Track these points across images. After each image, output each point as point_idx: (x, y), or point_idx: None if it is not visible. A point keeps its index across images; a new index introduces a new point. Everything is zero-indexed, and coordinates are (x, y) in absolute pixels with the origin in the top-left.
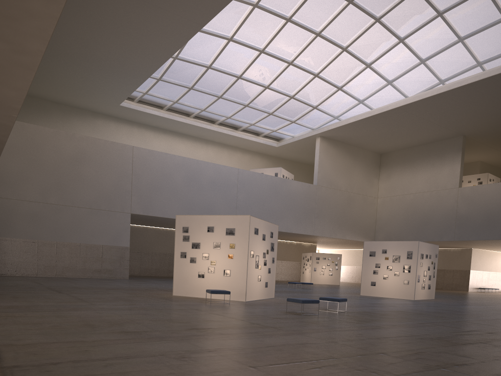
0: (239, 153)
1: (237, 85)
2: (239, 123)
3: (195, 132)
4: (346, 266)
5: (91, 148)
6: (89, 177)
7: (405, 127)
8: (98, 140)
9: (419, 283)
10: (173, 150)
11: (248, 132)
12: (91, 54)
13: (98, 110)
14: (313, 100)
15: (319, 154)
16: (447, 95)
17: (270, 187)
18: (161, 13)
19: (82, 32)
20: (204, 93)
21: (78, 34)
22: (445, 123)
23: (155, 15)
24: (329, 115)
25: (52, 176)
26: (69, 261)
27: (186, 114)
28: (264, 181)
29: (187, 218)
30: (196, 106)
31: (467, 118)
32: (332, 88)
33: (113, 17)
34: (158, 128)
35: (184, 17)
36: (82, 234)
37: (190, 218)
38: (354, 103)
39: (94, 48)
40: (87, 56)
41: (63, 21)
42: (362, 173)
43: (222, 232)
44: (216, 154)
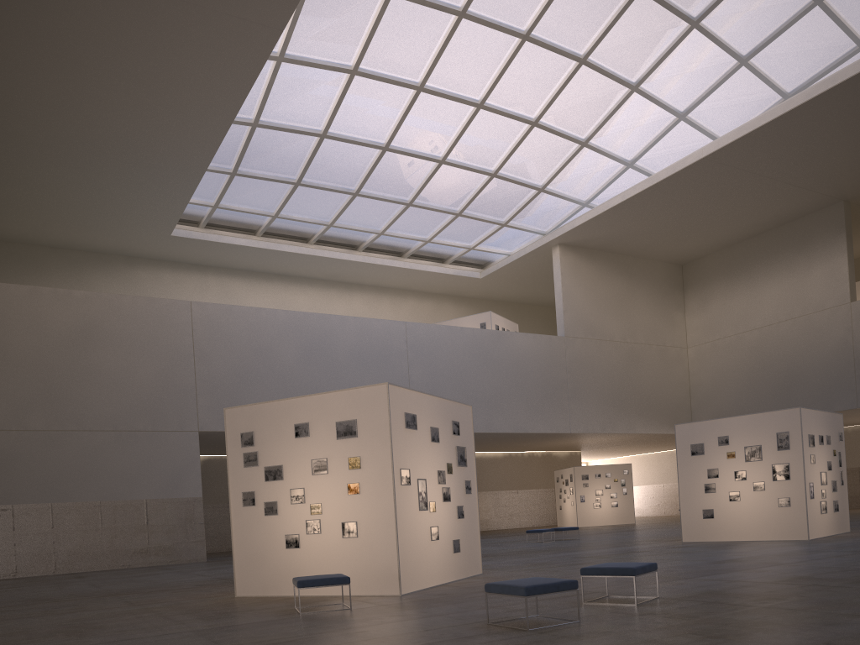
0: (413, 300)
1: (385, 166)
2: (404, 241)
3: (323, 270)
4: (643, 485)
5: (107, 314)
6: (107, 370)
7: (724, 200)
8: (120, 298)
9: (814, 500)
10: (287, 308)
11: (424, 258)
12: (85, 133)
13: (136, 251)
14: (536, 174)
15: (561, 278)
16: (807, 113)
17: (474, 351)
18: (191, 15)
19: (52, 87)
20: (325, 191)
21: (45, 92)
22: (806, 178)
23: (179, 21)
24: (570, 202)
25: (31, 377)
26: (81, 540)
27: (302, 239)
28: (461, 341)
29: (249, 412)
30: (317, 220)
31: (851, 160)
32: (570, 145)
33: (100, 40)
34: (254, 271)
35: (238, 15)
36: (103, 483)
37: (254, 410)
38: (616, 170)
39: (86, 119)
40: (80, 139)
41: (8, 68)
42: (650, 303)
43: (328, 434)
44: (369, 308)
